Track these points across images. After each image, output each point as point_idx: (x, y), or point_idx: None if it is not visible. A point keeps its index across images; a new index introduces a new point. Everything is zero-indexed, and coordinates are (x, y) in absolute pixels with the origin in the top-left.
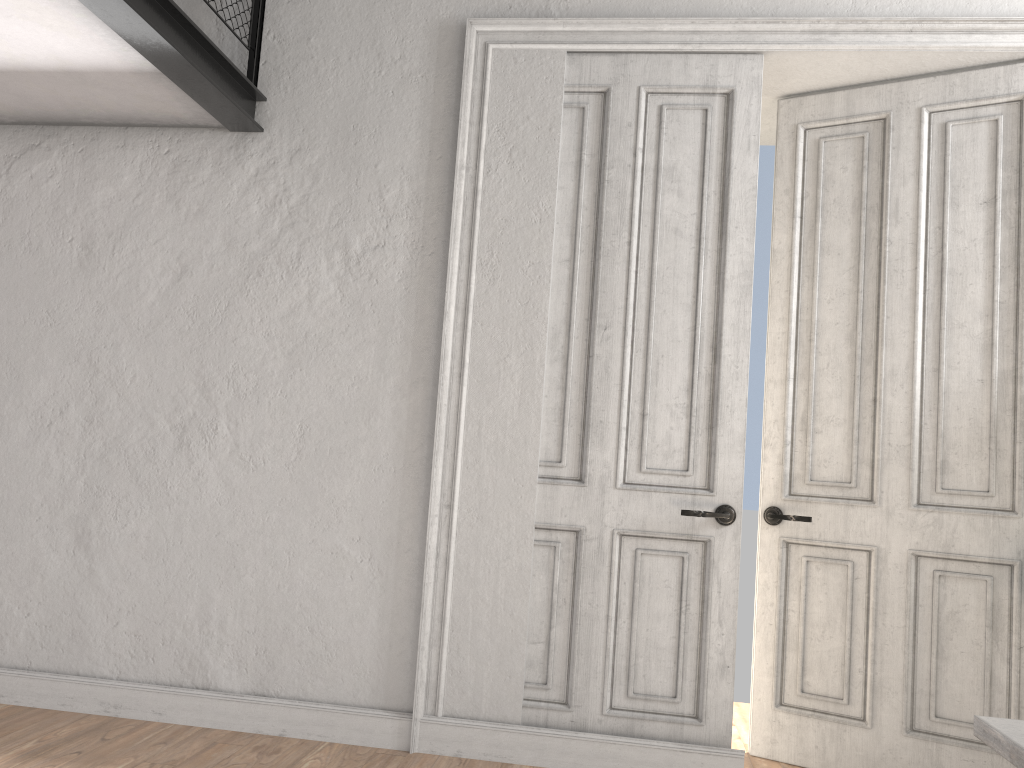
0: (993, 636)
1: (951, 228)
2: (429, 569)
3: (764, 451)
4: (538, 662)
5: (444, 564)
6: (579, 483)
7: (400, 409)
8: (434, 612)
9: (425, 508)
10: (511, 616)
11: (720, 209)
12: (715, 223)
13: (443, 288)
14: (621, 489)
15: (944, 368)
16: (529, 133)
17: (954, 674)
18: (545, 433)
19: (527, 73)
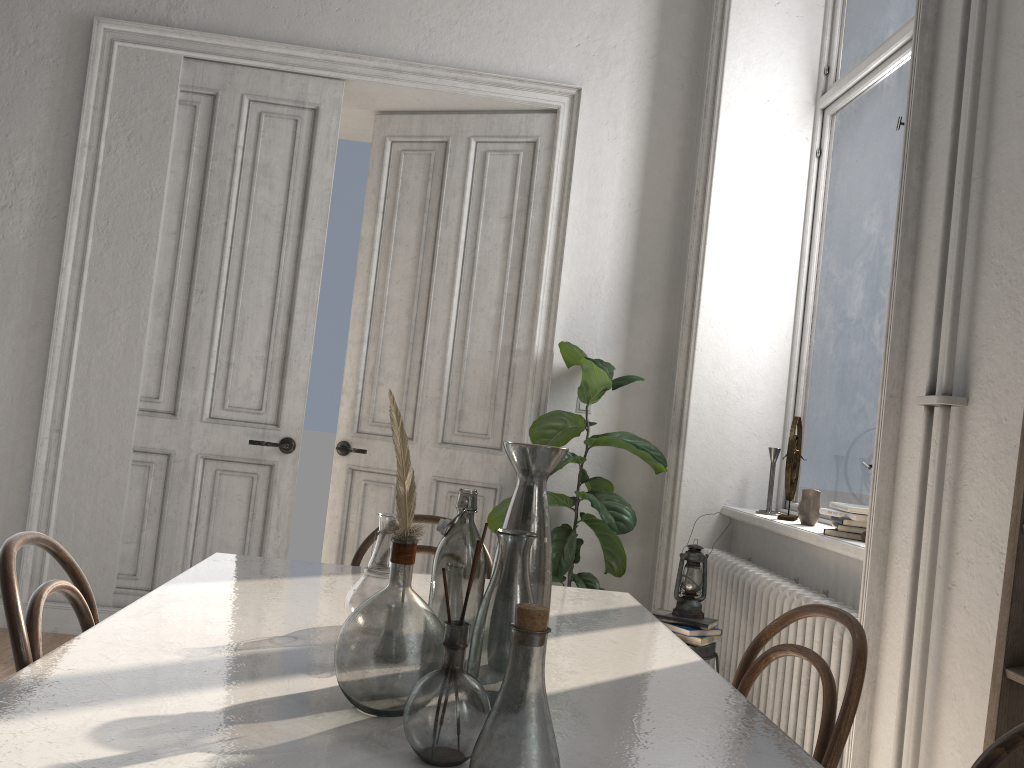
0: None
1: (482, 234)
2: (38, 482)
3: (342, 397)
4: (130, 558)
5: (52, 478)
6: (172, 416)
7: (20, 348)
8: (41, 517)
9: (38, 431)
10: (108, 521)
11: (302, 203)
12: (298, 214)
13: (63, 247)
14: (206, 422)
15: (468, 341)
16: (146, 123)
17: None
18: (147, 374)
19: (147, 71)
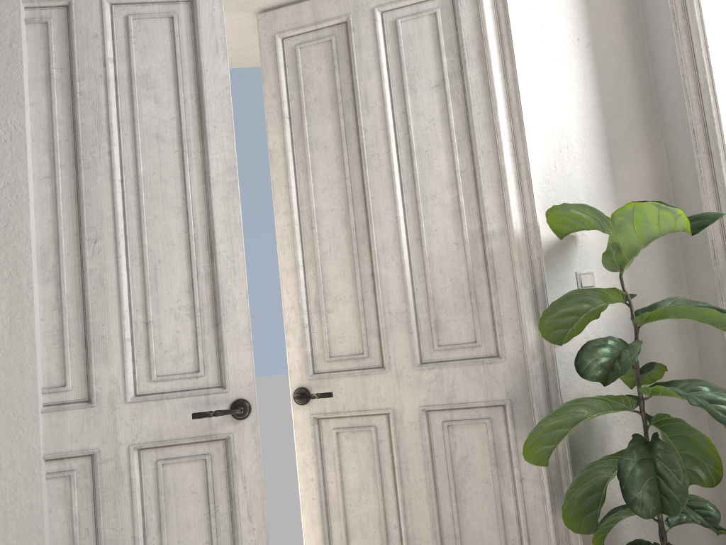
0: (499, 472)
1: (413, 112)
2: None
3: (287, 337)
4: None
5: None
6: (87, 404)
7: None
8: None
9: None
10: None
11: (198, 111)
12: (195, 125)
13: None
14: (132, 402)
15: (425, 237)
16: None
17: (473, 514)
18: (46, 358)
19: None
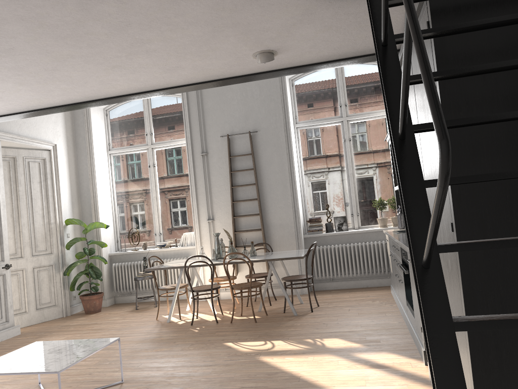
0: (50, 282)
1: (32, 188)
2: None
3: None
4: None
5: None
6: None
7: None
8: None
9: None
10: None
11: None
12: None
13: None
14: None
15: (35, 222)
16: None
17: (44, 293)
18: None
19: None
